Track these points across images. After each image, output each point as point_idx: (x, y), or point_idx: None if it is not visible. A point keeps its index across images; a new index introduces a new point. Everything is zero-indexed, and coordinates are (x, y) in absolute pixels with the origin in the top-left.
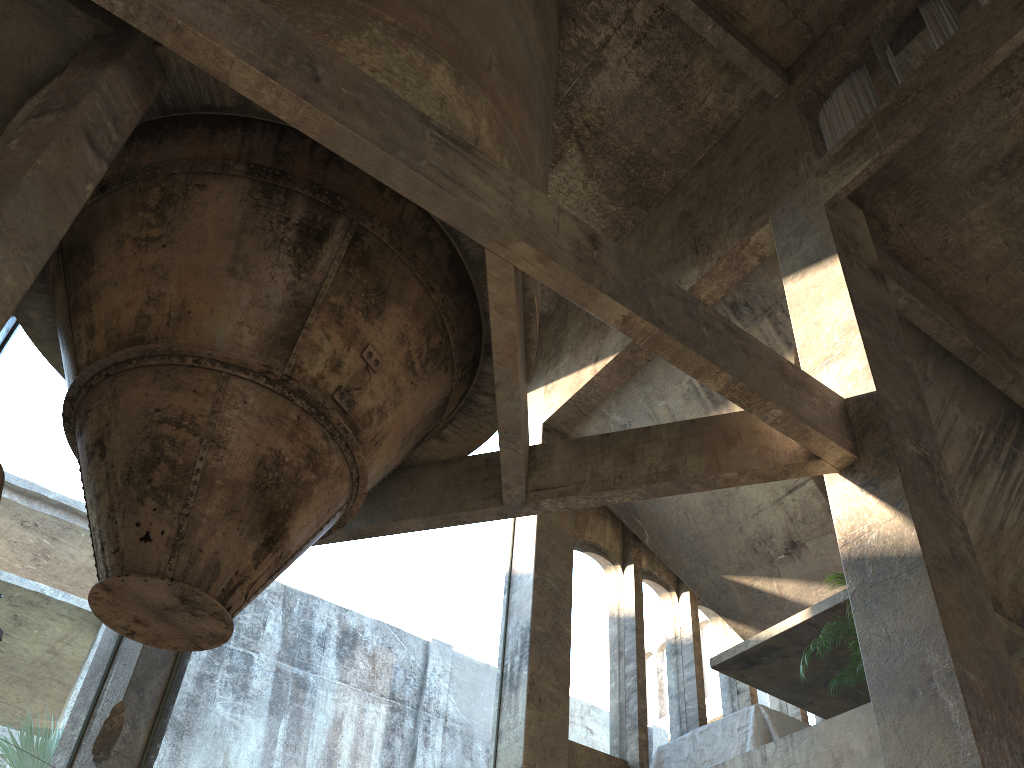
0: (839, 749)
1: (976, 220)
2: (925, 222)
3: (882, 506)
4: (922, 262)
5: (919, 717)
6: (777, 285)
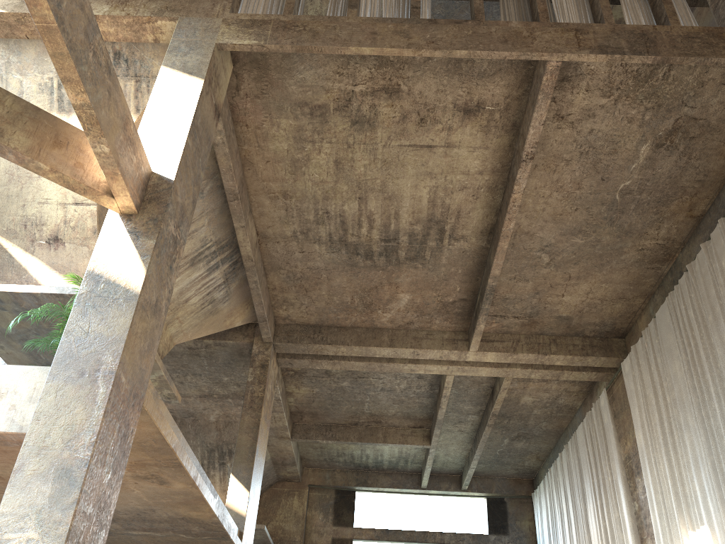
0: (8, 387)
1: (283, 126)
2: (259, 105)
3: (134, 252)
4: (243, 125)
5: (77, 389)
6: (155, 66)
